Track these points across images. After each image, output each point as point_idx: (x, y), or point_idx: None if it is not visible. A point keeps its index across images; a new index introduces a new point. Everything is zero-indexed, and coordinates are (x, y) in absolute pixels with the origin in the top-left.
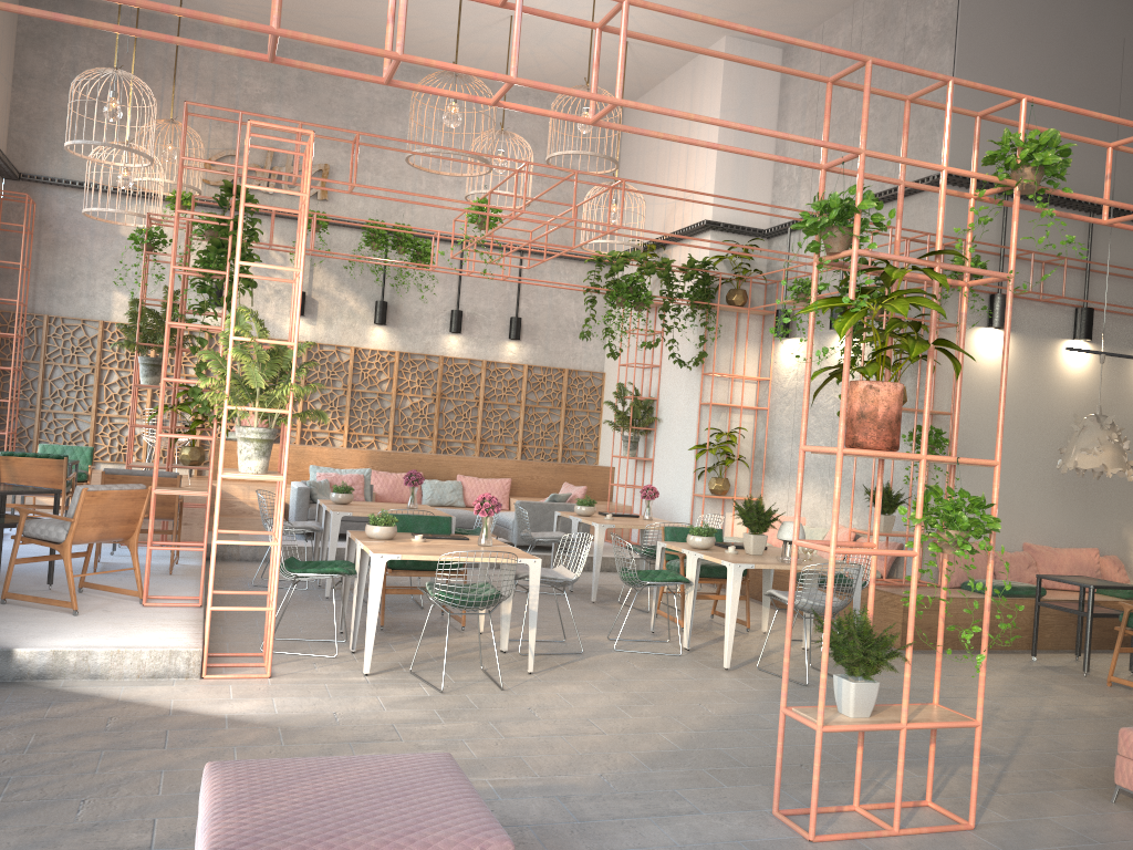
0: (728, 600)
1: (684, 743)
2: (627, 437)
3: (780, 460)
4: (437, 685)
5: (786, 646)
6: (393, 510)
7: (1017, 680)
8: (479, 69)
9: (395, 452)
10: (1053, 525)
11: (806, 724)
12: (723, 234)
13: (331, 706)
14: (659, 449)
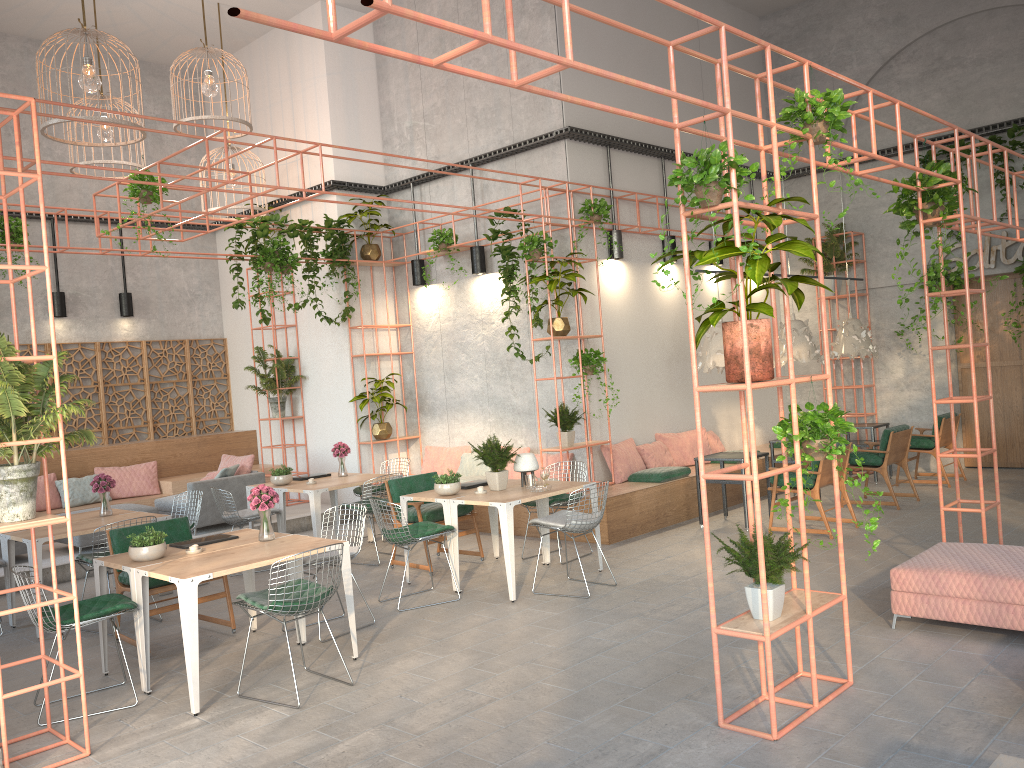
0: (505, 537)
1: (570, 684)
2: (275, 399)
3: (434, 398)
4: (283, 701)
5: (709, 573)
6: (92, 523)
7: (713, 547)
8: (42, 28)
9: None
10: (671, 415)
11: (750, 638)
12: (346, 192)
13: (203, 765)
14: (310, 406)
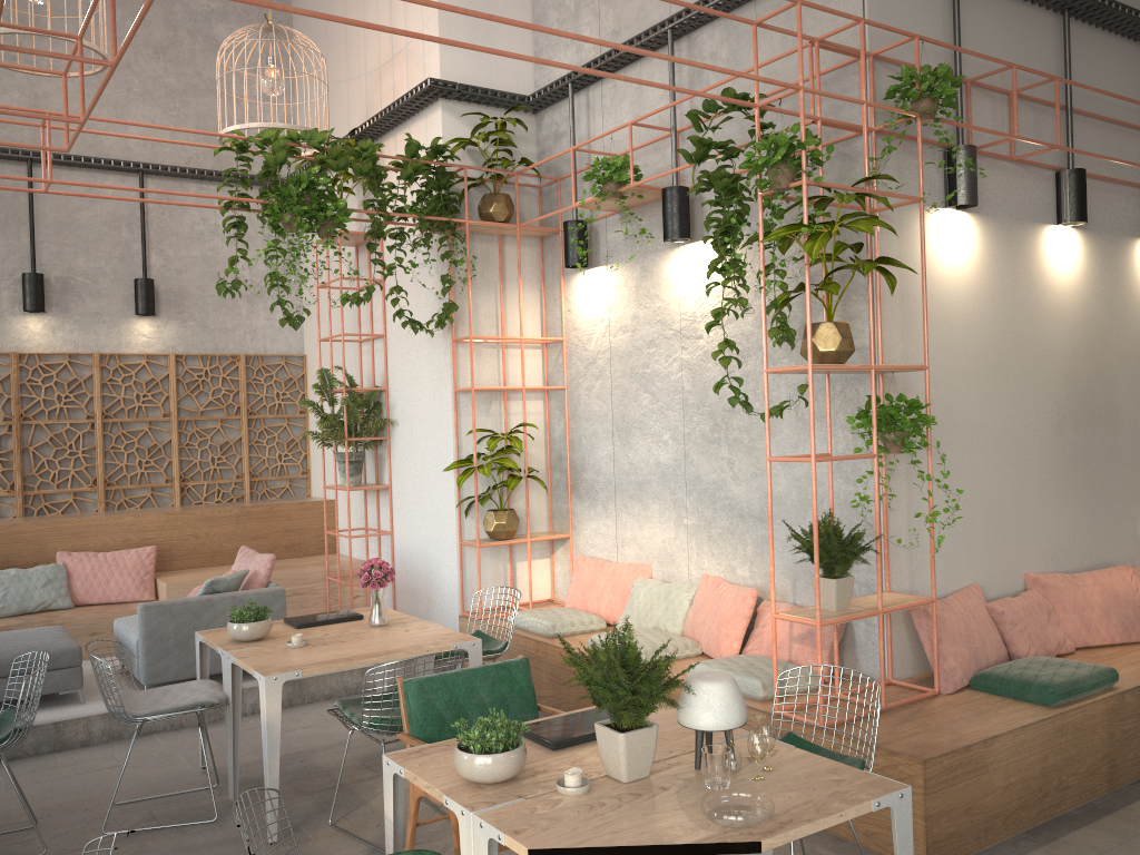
0: None
1: None
2: (345, 456)
3: (596, 471)
4: None
5: None
6: None
7: None
8: None
9: None
10: (1059, 534)
11: None
12: (461, 105)
13: None
14: (399, 470)
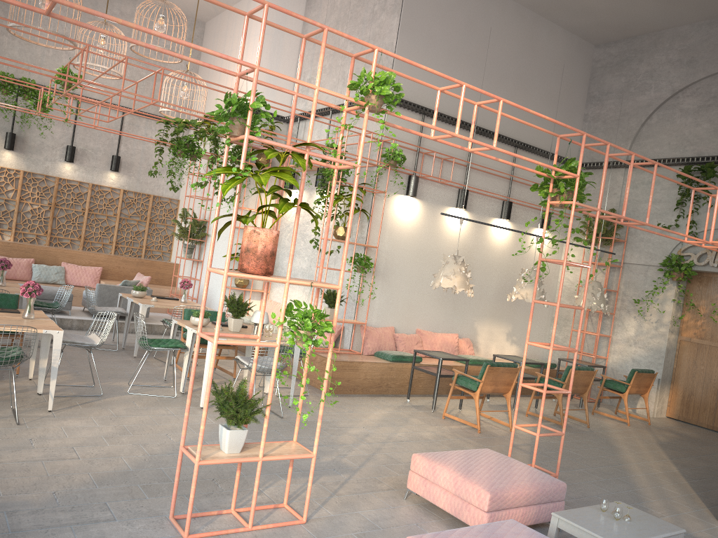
0: (206, 362)
1: (137, 464)
2: (186, 245)
3: (282, 268)
4: None
5: (187, 405)
6: None
7: (391, 414)
8: None
9: (13, 242)
10: (435, 318)
11: (190, 459)
12: None
13: None
14: (207, 255)
